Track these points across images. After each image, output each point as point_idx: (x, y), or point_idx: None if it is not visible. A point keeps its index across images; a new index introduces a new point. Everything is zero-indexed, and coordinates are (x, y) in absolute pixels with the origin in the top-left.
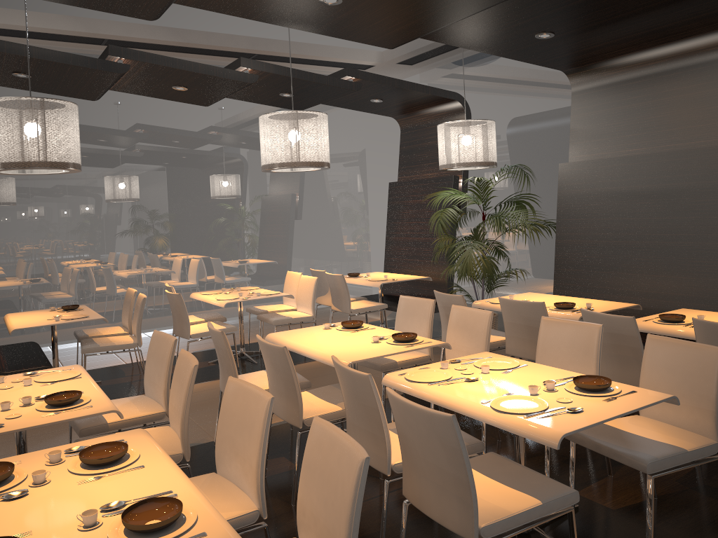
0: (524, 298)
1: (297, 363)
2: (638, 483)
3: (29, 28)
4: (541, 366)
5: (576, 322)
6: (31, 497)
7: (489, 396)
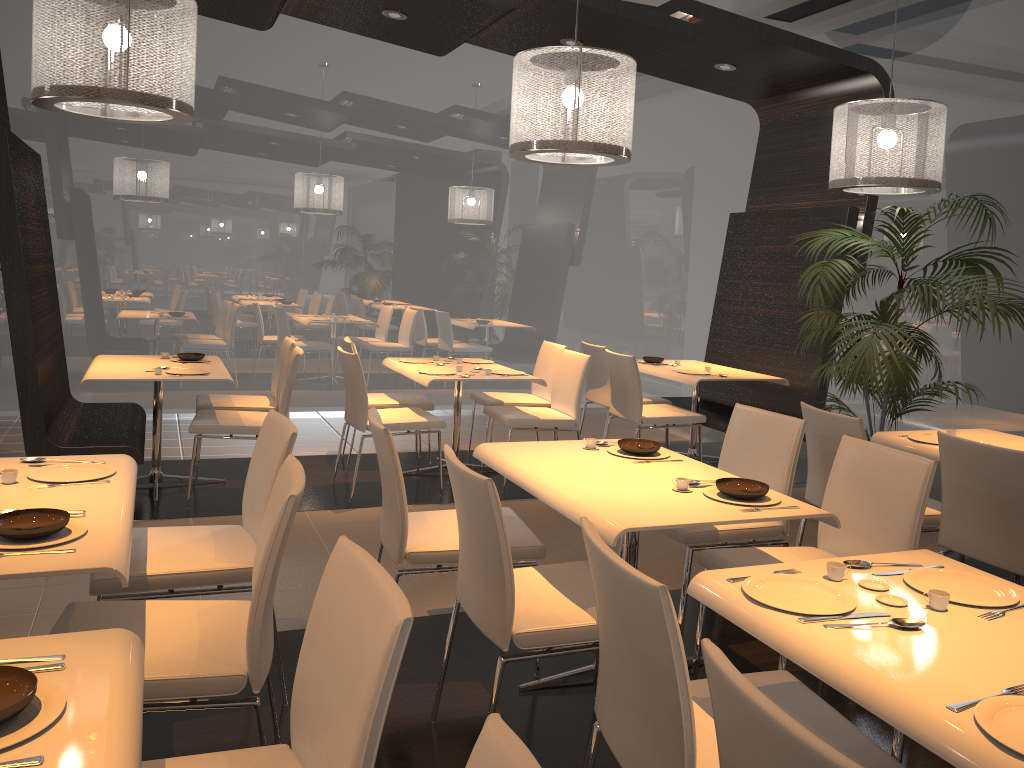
0: (977, 440)
1: None
2: None
3: None
4: None
5: None
6: None
7: (964, 688)
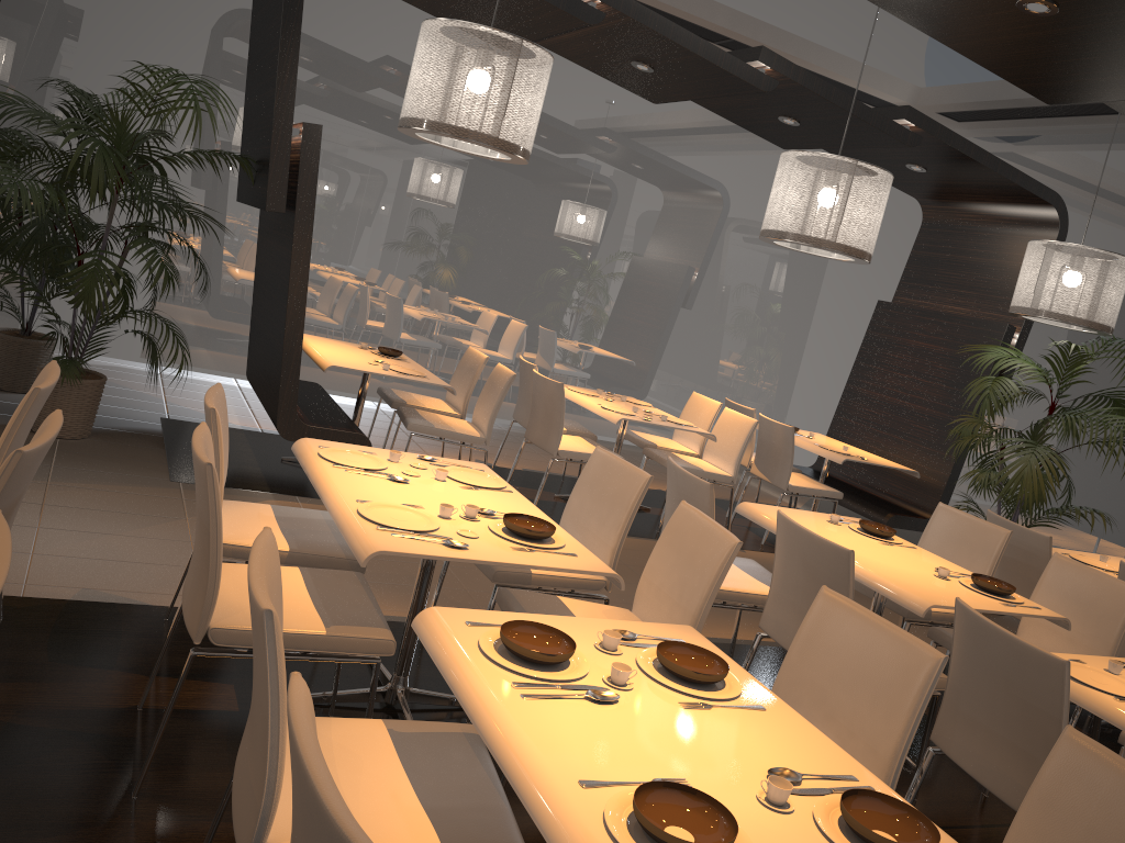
0: None
1: None
2: None
3: None
4: None
5: None
6: (627, 708)
7: None
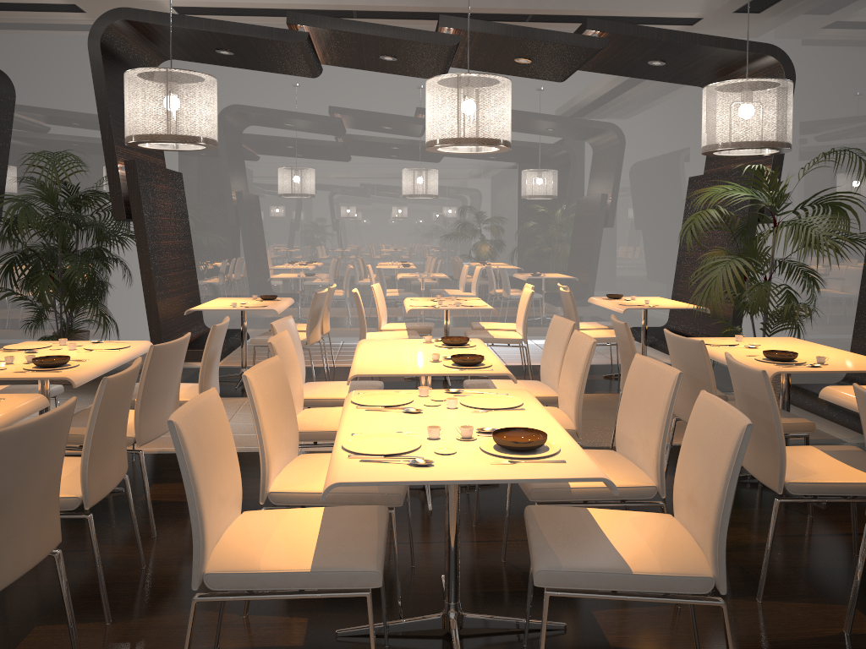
0: (758, 343)
1: None
2: (704, 626)
3: (274, 5)
4: (539, 413)
5: (661, 366)
6: None
7: (379, 430)
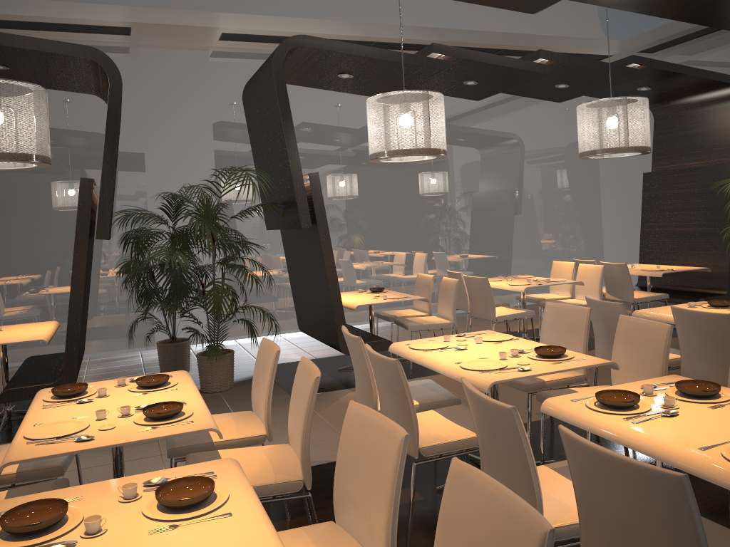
0: None
1: (590, 349)
2: None
3: (316, 35)
4: None
5: None
6: (686, 416)
7: None
